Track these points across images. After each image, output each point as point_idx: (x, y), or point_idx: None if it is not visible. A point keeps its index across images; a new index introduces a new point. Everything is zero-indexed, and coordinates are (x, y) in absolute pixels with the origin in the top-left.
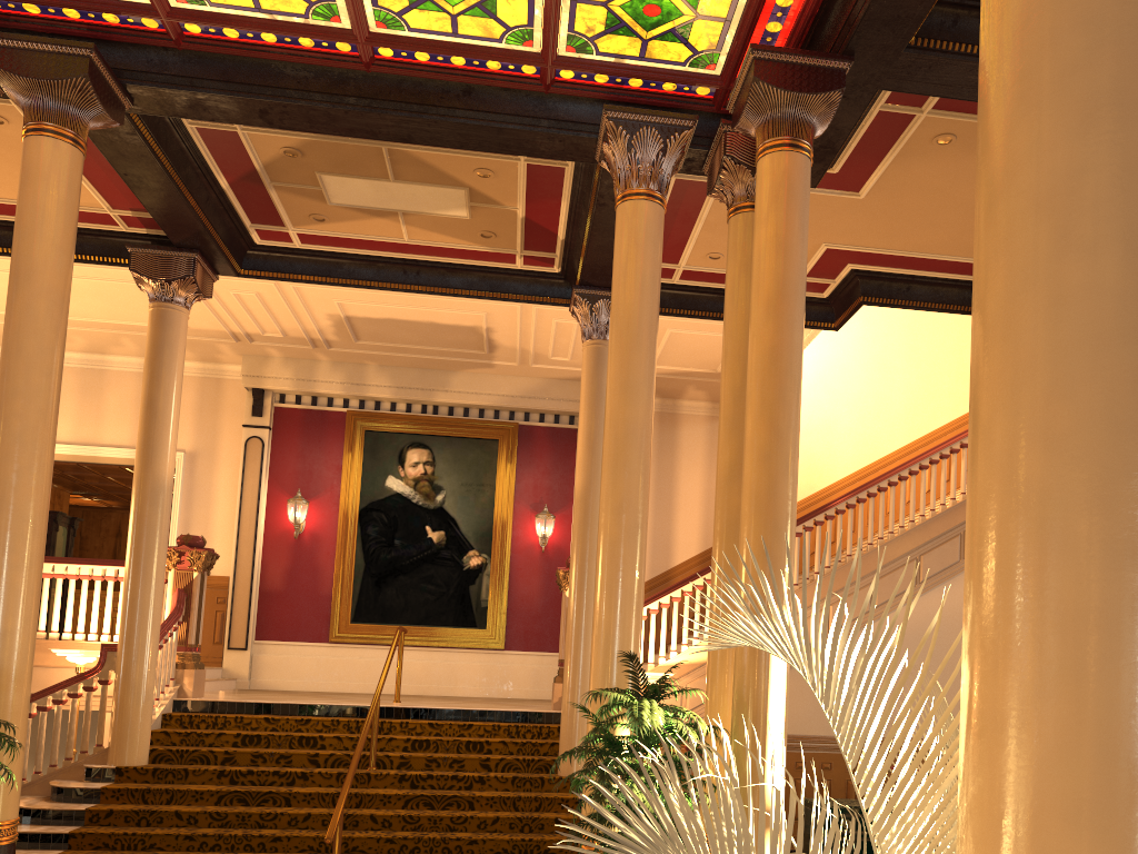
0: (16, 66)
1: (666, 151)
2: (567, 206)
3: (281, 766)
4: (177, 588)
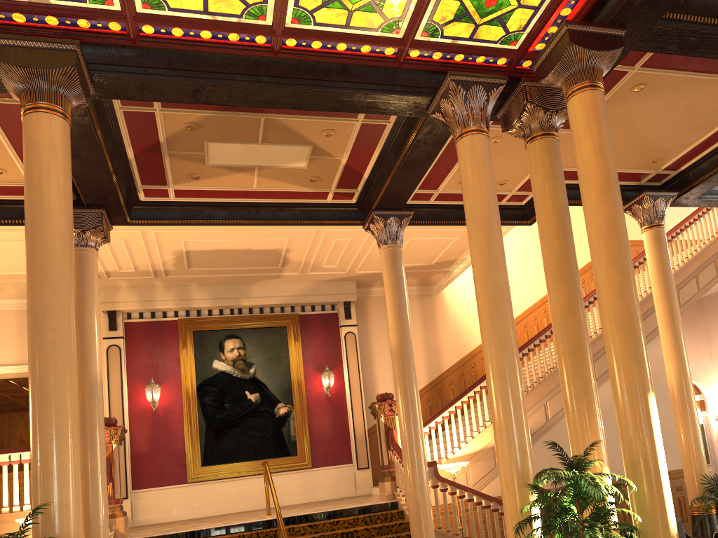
0: (17, 59)
1: (488, 101)
2: (378, 153)
3: None
4: None
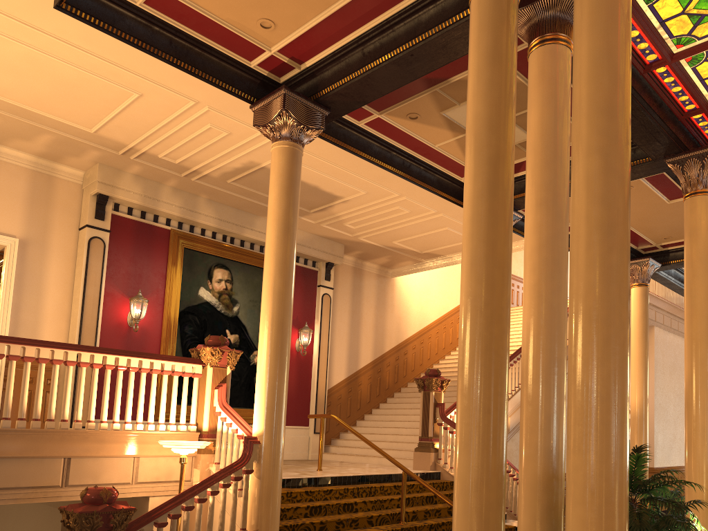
0: None
1: None
2: None
3: (353, 529)
4: (226, 384)
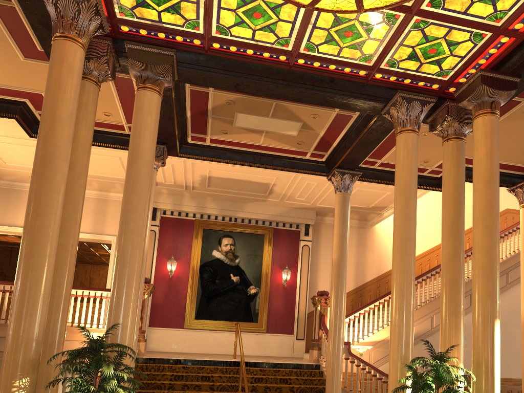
0: (139, 57)
1: (422, 112)
2: (344, 132)
3: (196, 390)
4: None
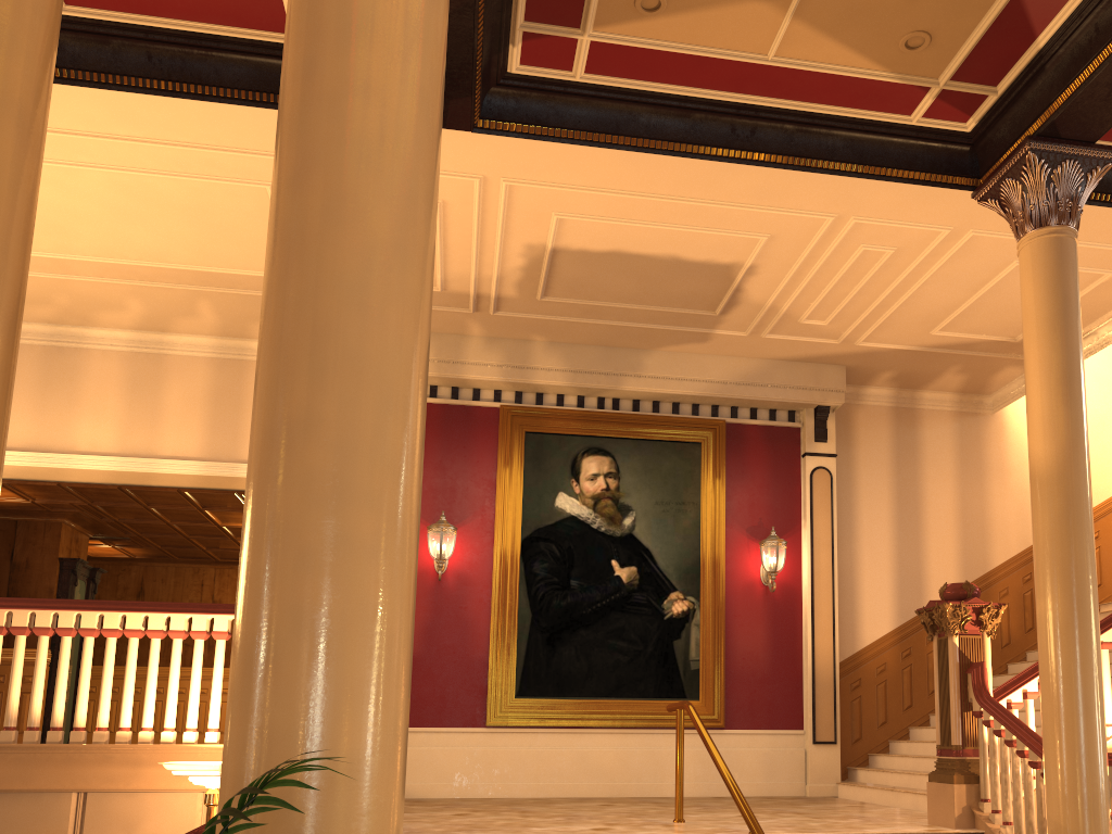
0: None
1: None
2: None
3: None
4: None
